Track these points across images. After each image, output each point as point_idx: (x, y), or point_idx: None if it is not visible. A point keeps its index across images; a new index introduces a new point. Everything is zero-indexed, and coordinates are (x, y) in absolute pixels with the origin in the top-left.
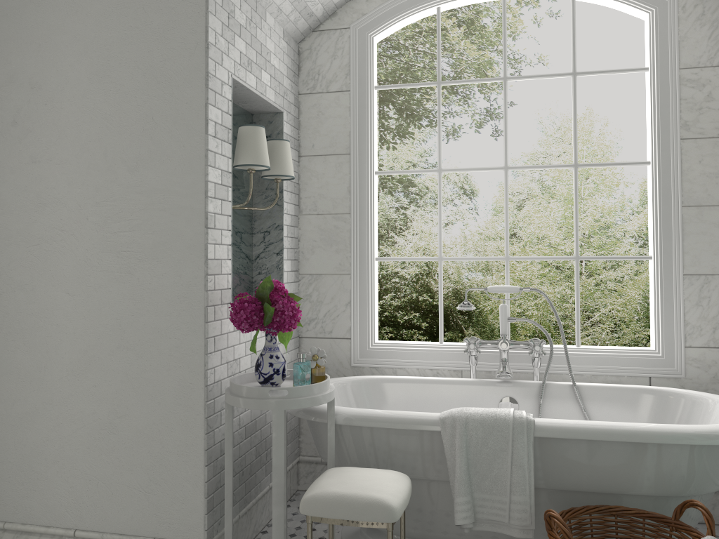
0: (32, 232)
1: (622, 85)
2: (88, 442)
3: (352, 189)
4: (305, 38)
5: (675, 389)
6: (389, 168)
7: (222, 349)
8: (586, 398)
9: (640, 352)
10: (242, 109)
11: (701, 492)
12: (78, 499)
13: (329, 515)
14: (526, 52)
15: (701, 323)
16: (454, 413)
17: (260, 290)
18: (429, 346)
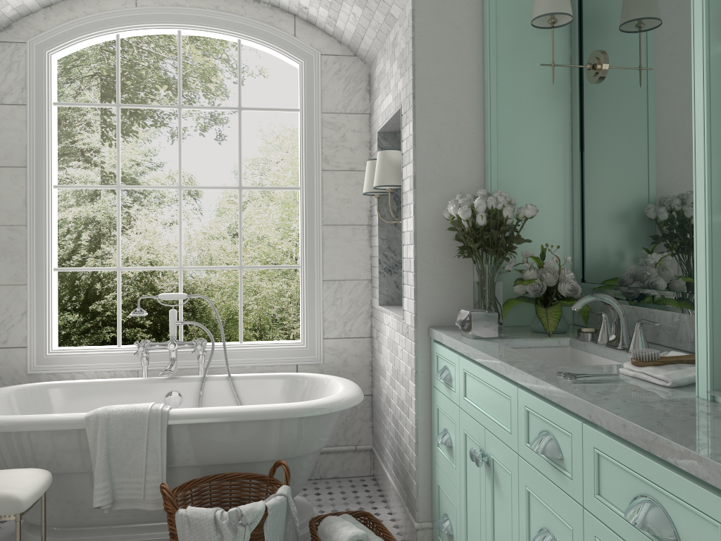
0: None
1: None
2: None
3: (29, 202)
4: None
5: (307, 373)
6: (111, 166)
7: None
8: (239, 387)
9: (290, 345)
10: None
11: (302, 453)
12: None
13: None
14: (249, 63)
15: (336, 319)
16: (99, 412)
17: None
18: (107, 350)
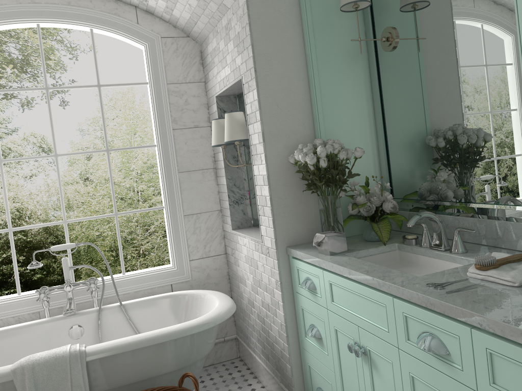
0: None
1: None
2: None
3: None
4: None
5: (184, 291)
6: None
7: None
8: (130, 312)
9: (164, 270)
10: None
11: (197, 359)
12: None
13: None
14: (80, 42)
15: (197, 244)
16: (23, 363)
17: None
18: (9, 299)
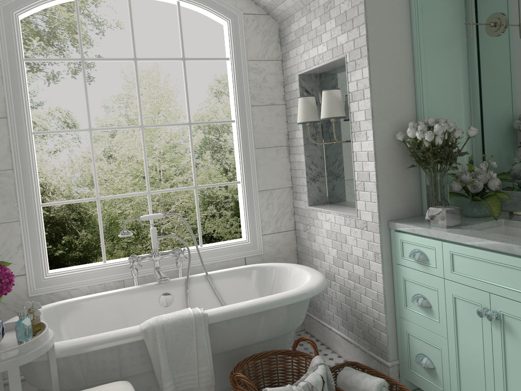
0: None
1: (176, 48)
2: None
3: (13, 148)
4: None
5: (264, 264)
6: None
7: None
8: (215, 282)
9: (239, 243)
10: None
11: (296, 327)
12: None
13: None
14: (107, 17)
15: (270, 219)
16: (153, 323)
17: None
18: (96, 267)
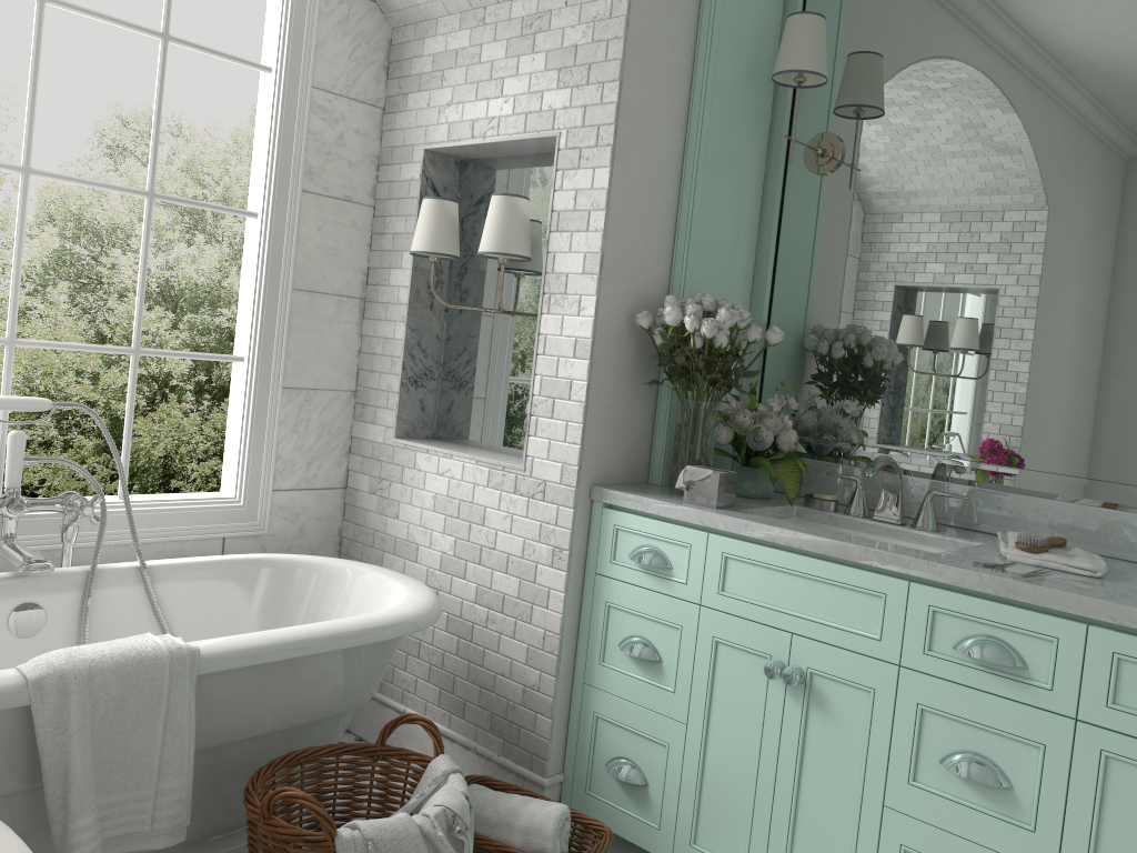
0: None
1: (28, 10)
2: None
3: None
4: None
5: (282, 555)
6: None
7: None
8: (161, 586)
9: (216, 502)
10: None
11: (369, 697)
12: None
13: None
14: None
15: (296, 457)
16: (61, 665)
17: None
18: None
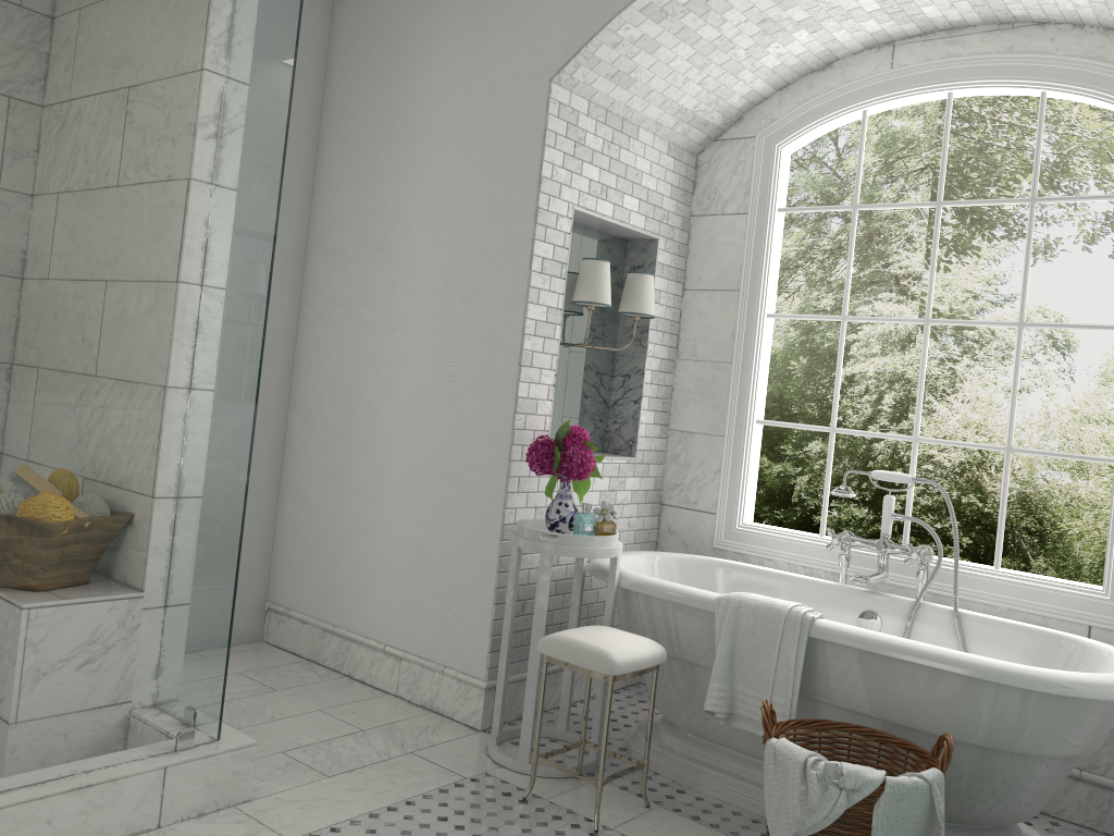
0: (382, 355)
1: None
2: (404, 563)
3: (737, 334)
4: (705, 148)
5: (1088, 639)
6: (935, 299)
7: (529, 492)
8: (968, 631)
9: (1079, 590)
10: (610, 236)
11: (1013, 749)
12: (391, 616)
13: (558, 656)
14: None
15: None
16: (731, 595)
17: (557, 434)
18: (804, 537)
